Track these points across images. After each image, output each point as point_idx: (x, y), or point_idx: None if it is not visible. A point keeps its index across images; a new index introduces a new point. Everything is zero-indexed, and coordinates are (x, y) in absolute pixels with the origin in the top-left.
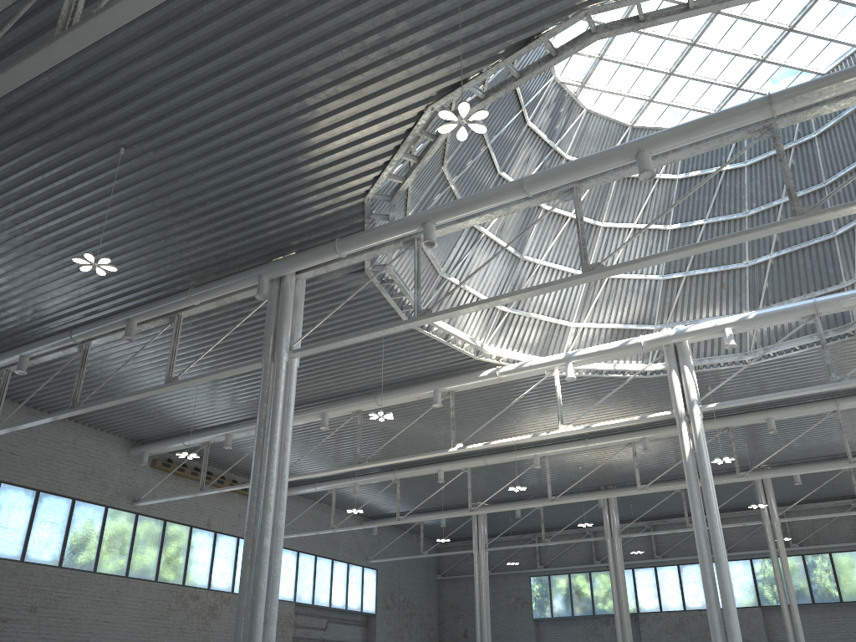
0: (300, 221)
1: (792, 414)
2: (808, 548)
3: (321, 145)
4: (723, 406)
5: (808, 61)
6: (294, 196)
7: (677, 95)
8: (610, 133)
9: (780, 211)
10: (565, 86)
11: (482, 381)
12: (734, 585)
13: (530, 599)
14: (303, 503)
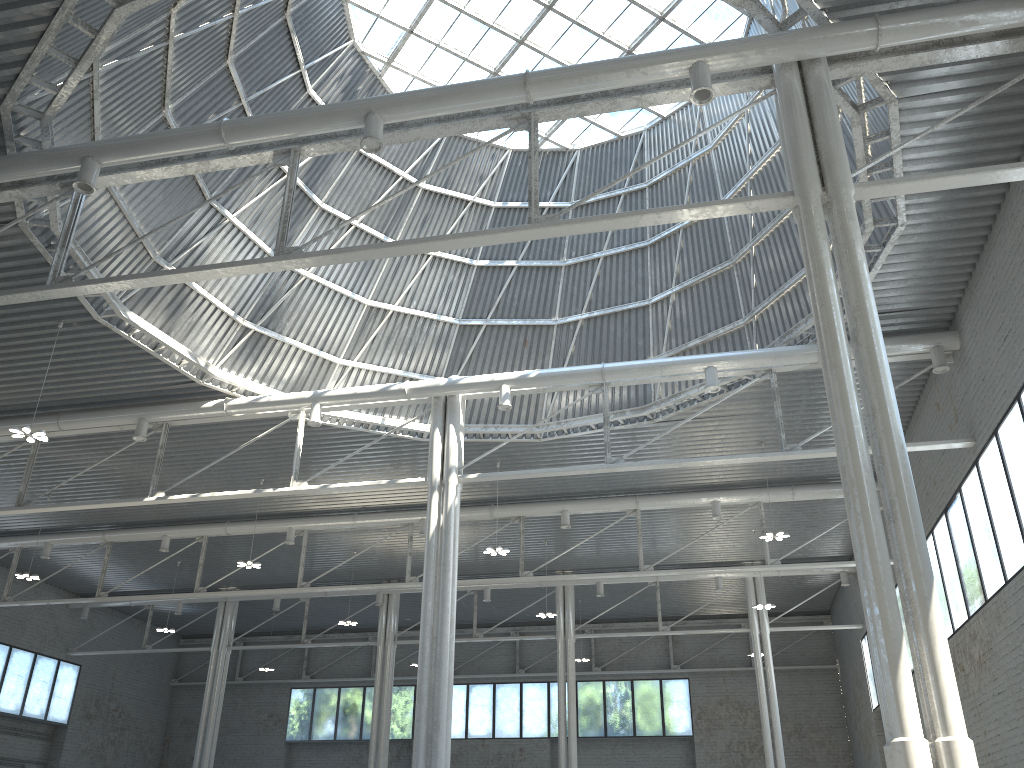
0: None
1: (589, 508)
2: (611, 674)
3: None
4: (485, 478)
5: None
6: None
7: None
8: None
9: (599, 266)
10: (367, 58)
11: (204, 414)
12: (525, 711)
13: (286, 717)
14: None
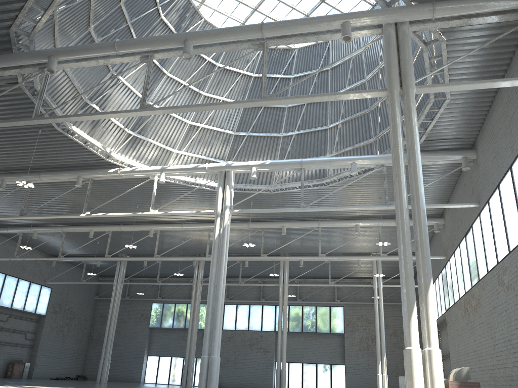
0: None
1: (295, 225)
2: (306, 302)
3: None
4: (243, 212)
5: None
6: None
7: None
8: None
9: (304, 108)
10: (191, 0)
11: (109, 175)
12: (264, 318)
13: (149, 316)
14: (1, 240)
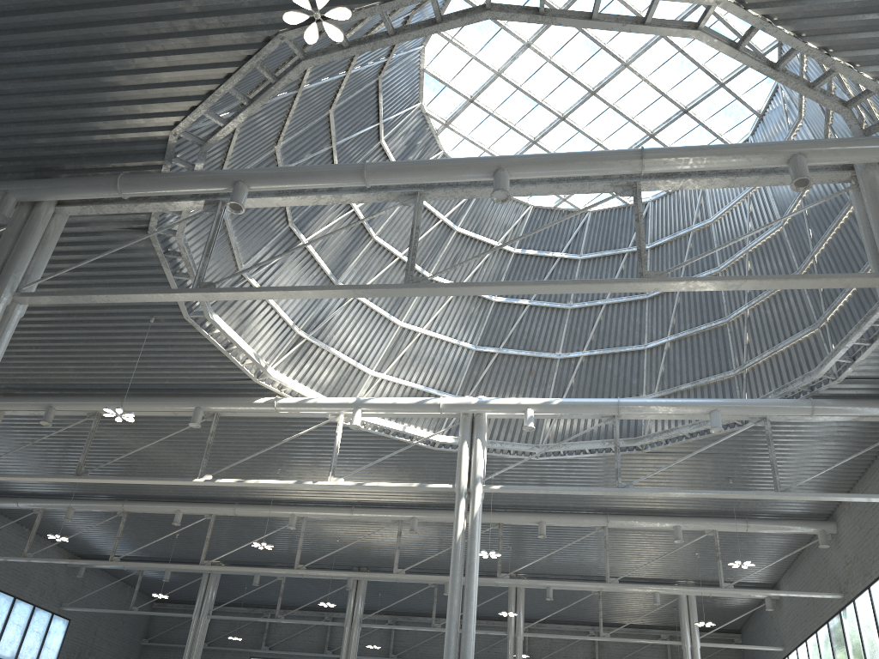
0: (80, 137)
1: (564, 521)
2: None
3: (132, 40)
4: (507, 490)
5: None
6: (80, 101)
7: None
8: None
9: (601, 312)
10: (429, 119)
11: (255, 409)
12: None
13: None
14: None
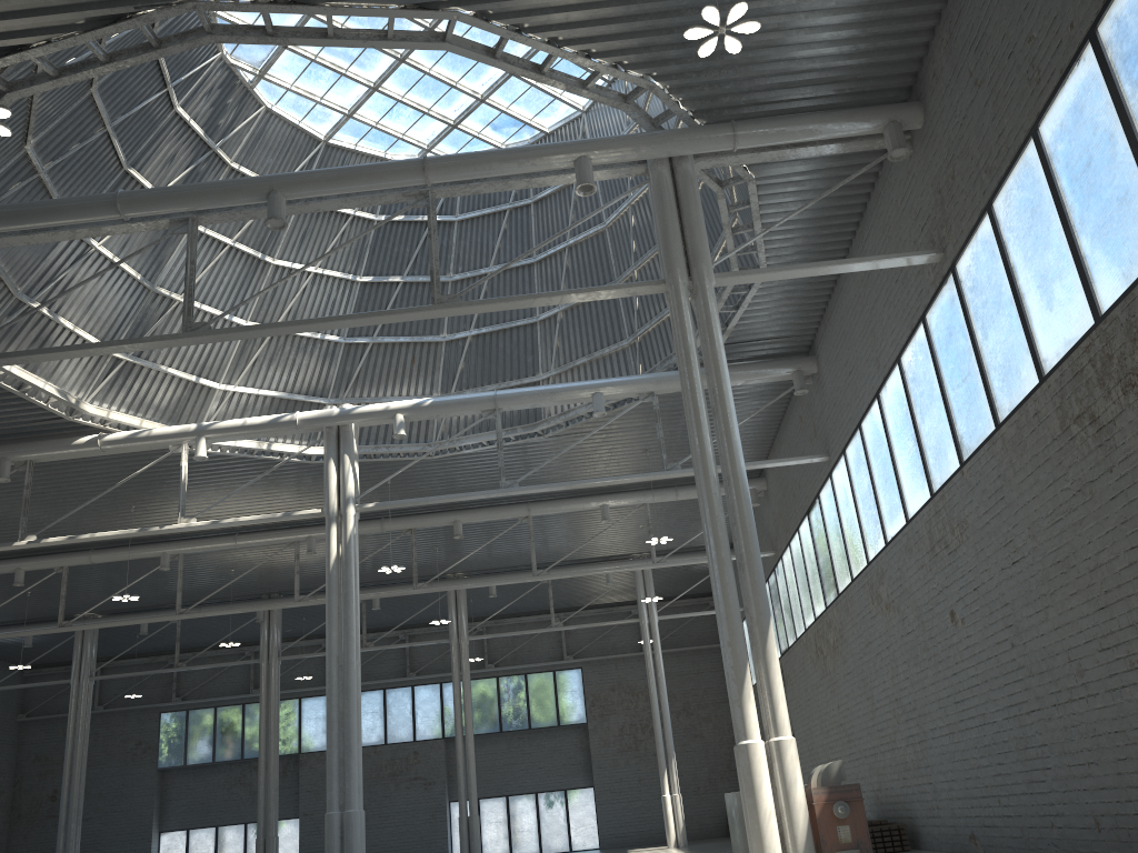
0: None
1: (481, 517)
2: (504, 669)
3: None
4: (383, 507)
5: (532, 114)
6: None
7: (384, 117)
8: (296, 145)
9: (486, 282)
10: (237, 70)
11: (76, 451)
12: (418, 714)
13: (157, 743)
14: None
